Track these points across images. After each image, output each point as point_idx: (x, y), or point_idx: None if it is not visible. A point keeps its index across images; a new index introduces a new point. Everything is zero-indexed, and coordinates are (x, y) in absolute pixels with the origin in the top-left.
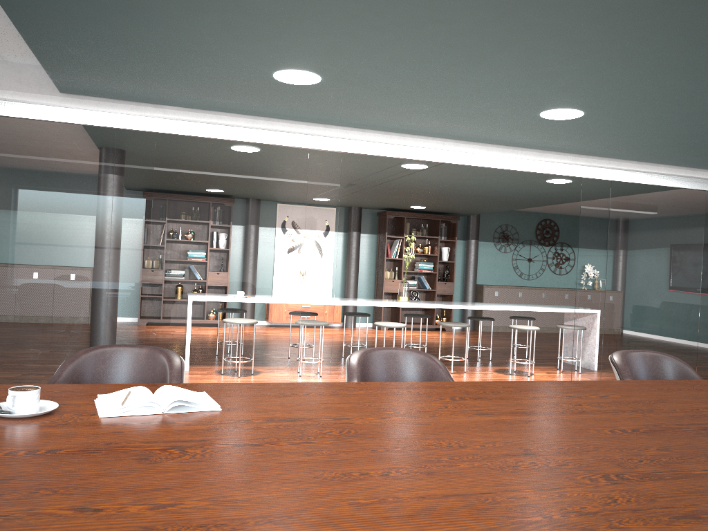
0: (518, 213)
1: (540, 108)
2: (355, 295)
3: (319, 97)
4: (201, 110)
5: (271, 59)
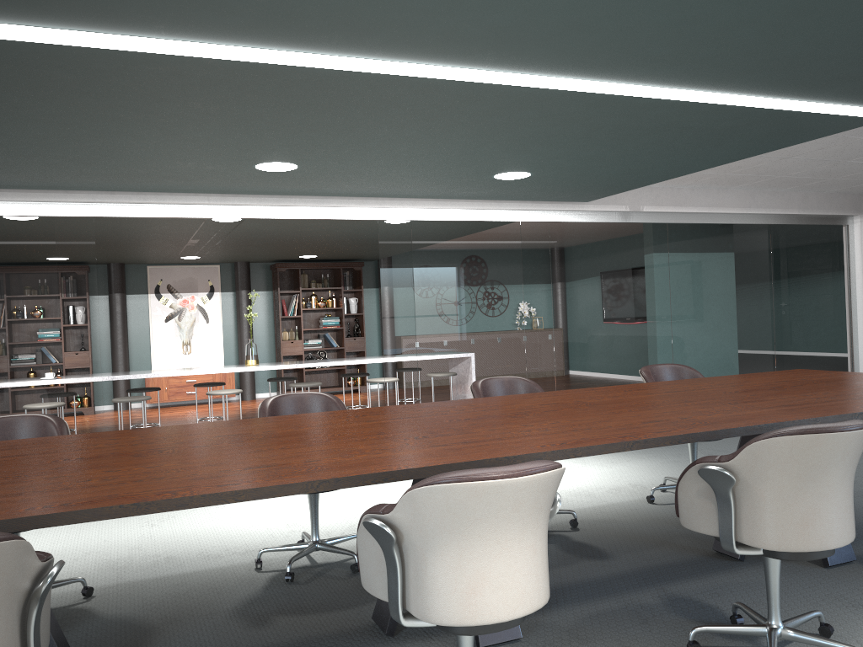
0: None
1: (247, 164)
2: None
3: (18, 169)
4: None
5: None
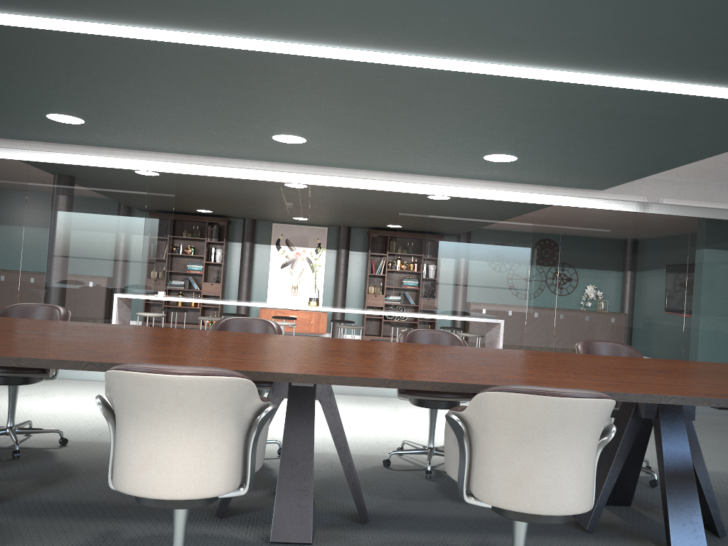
0: None
1: (265, 135)
2: None
3: (109, 132)
4: (59, 144)
5: (26, 107)
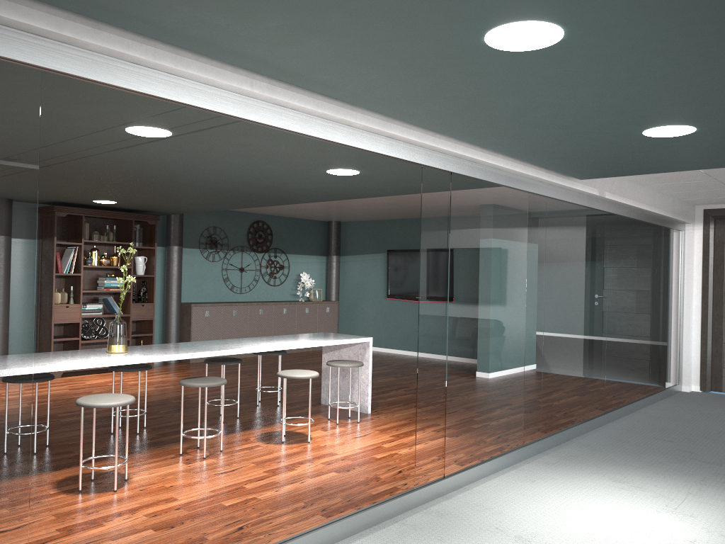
0: (228, 213)
1: (510, 14)
2: None
3: None
4: None
5: None
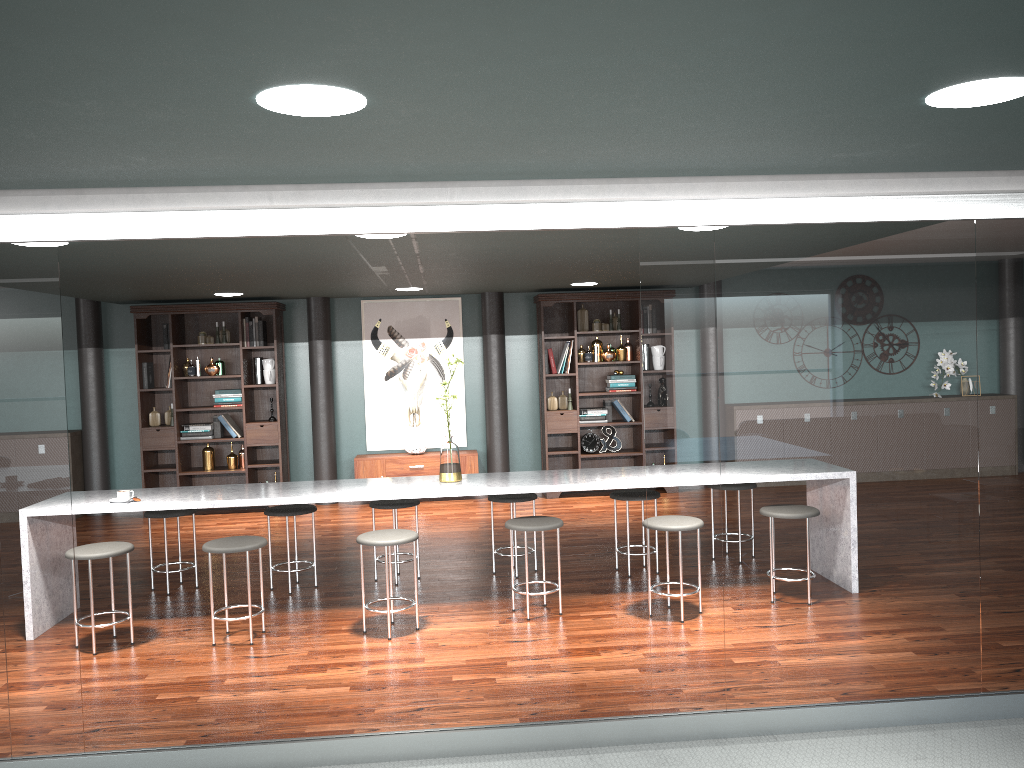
0: None
1: (228, 95)
2: (503, 441)
3: None
4: None
5: None
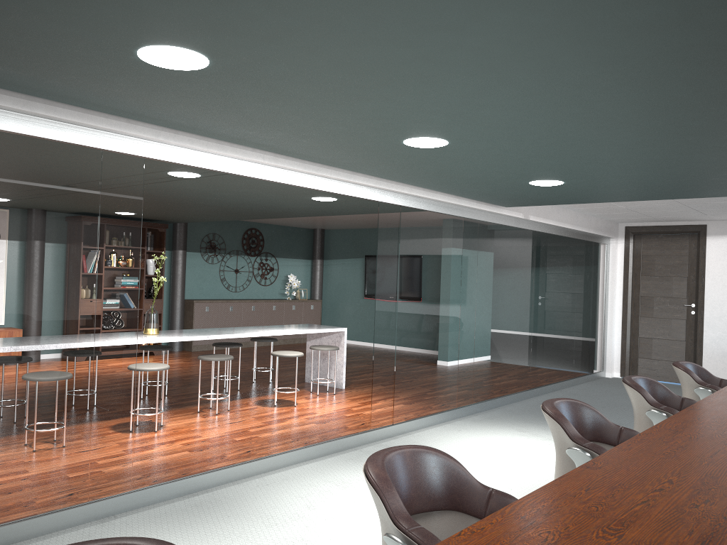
0: (225, 222)
1: (414, 135)
2: None
3: (170, 87)
4: None
5: (168, 27)
